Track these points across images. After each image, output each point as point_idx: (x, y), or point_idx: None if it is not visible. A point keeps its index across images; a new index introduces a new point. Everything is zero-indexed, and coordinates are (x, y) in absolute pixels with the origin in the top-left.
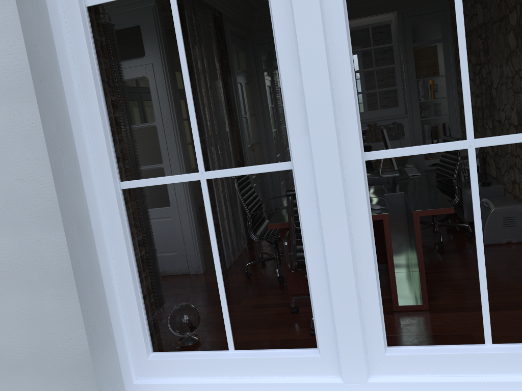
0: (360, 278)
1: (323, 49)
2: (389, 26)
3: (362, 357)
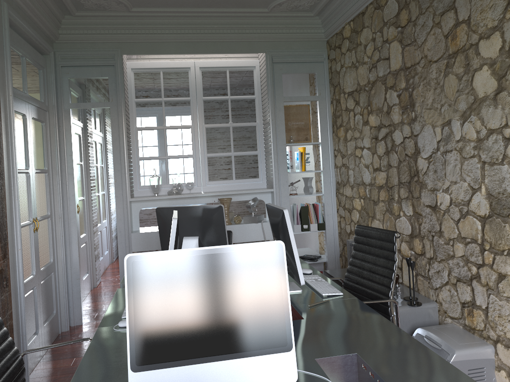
0: None
1: None
2: (252, 74)
3: None
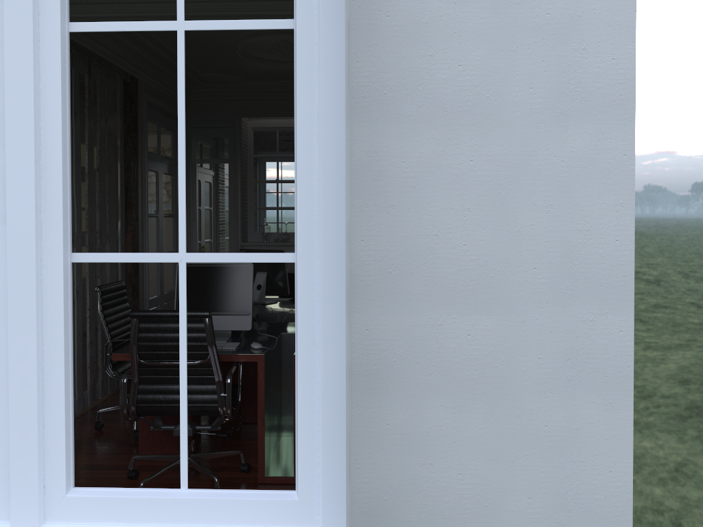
0: (47, 399)
1: (32, 131)
2: None
3: (36, 497)
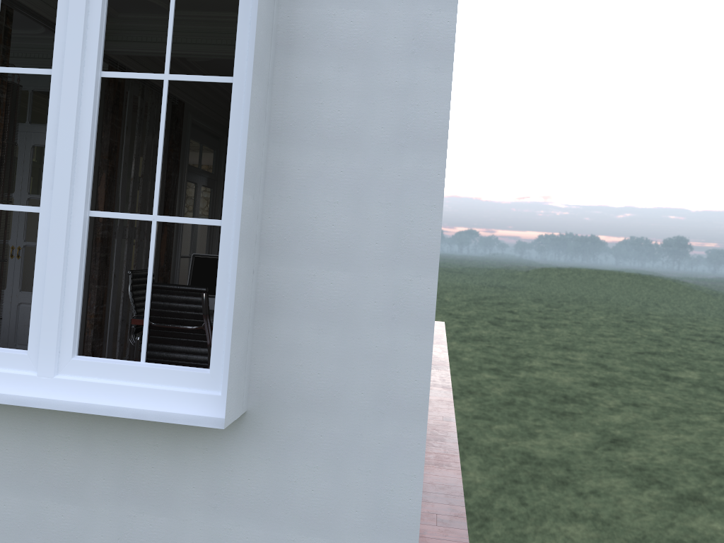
0: (66, 298)
1: (73, 135)
2: None
3: (53, 357)
